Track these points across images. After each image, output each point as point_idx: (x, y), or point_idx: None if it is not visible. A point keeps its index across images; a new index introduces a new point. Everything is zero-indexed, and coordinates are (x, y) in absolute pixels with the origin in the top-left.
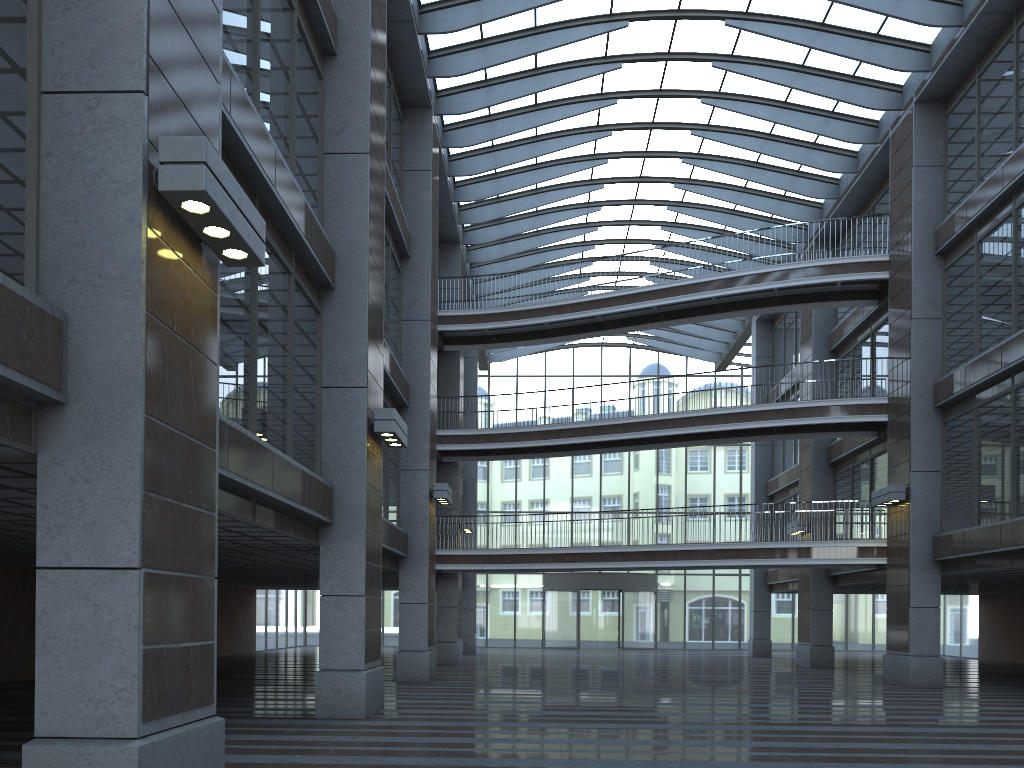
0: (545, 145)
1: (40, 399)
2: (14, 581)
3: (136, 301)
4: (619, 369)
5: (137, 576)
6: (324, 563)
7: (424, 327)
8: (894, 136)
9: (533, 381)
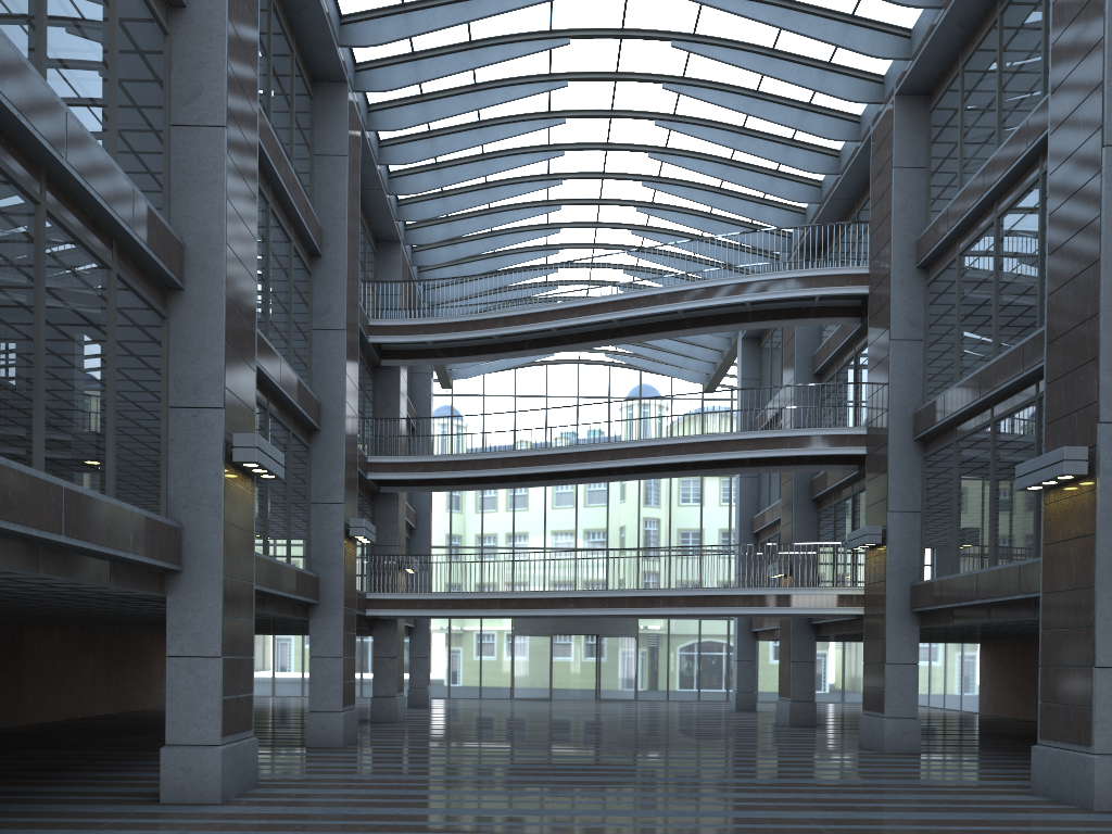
0: (490, 132)
1: None
2: None
3: None
4: (597, 390)
5: None
6: (172, 618)
7: (338, 338)
8: (875, 133)
9: (502, 401)
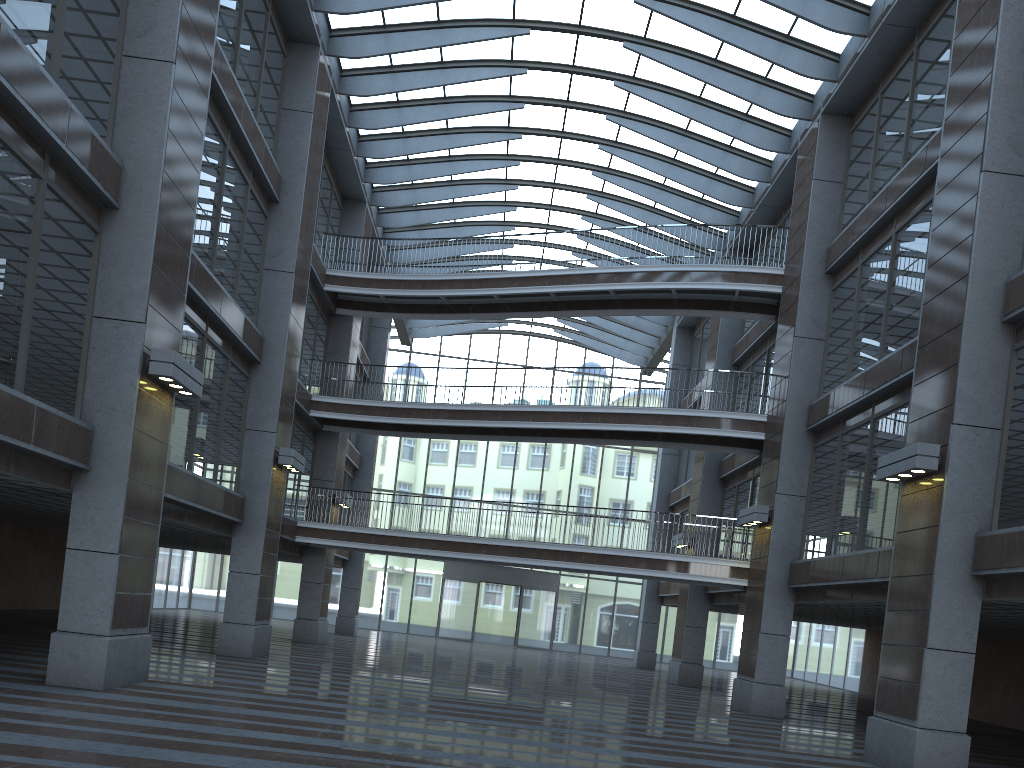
0: (453, 108)
1: None
2: None
3: None
4: (544, 361)
5: None
6: (75, 513)
7: (287, 279)
8: (802, 147)
9: (455, 363)
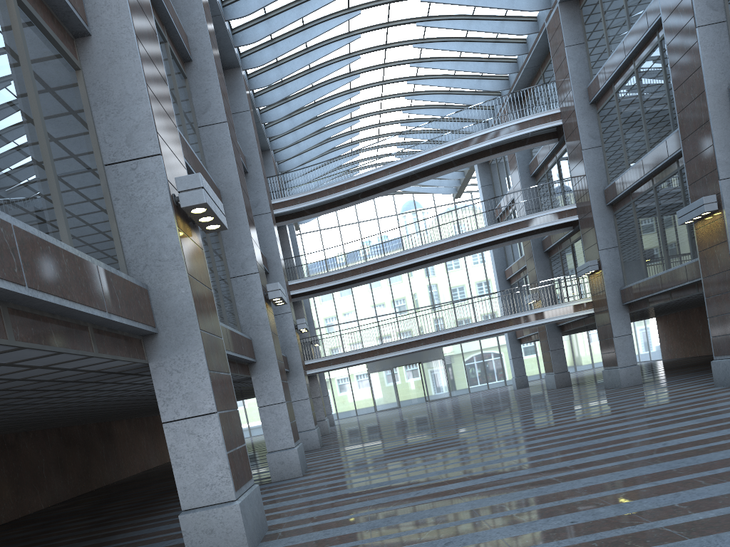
0: (317, 74)
1: (146, 334)
2: (40, 440)
3: (183, 270)
4: (388, 211)
5: (217, 416)
6: (256, 387)
7: (267, 218)
8: (549, 27)
9: (331, 231)
